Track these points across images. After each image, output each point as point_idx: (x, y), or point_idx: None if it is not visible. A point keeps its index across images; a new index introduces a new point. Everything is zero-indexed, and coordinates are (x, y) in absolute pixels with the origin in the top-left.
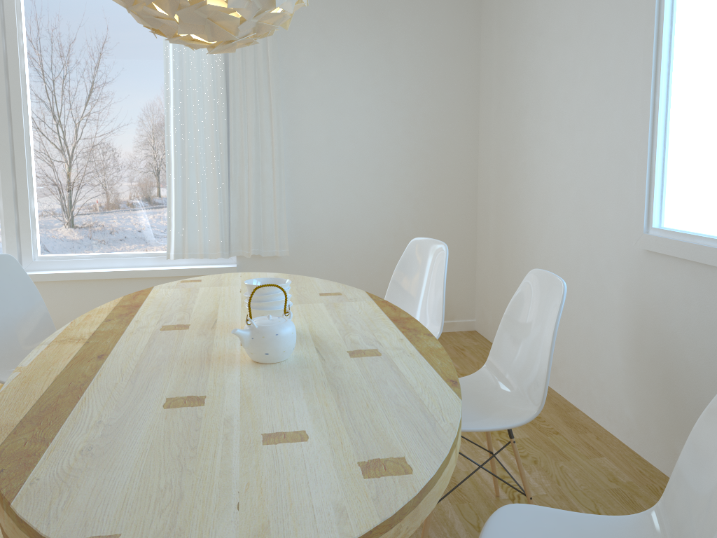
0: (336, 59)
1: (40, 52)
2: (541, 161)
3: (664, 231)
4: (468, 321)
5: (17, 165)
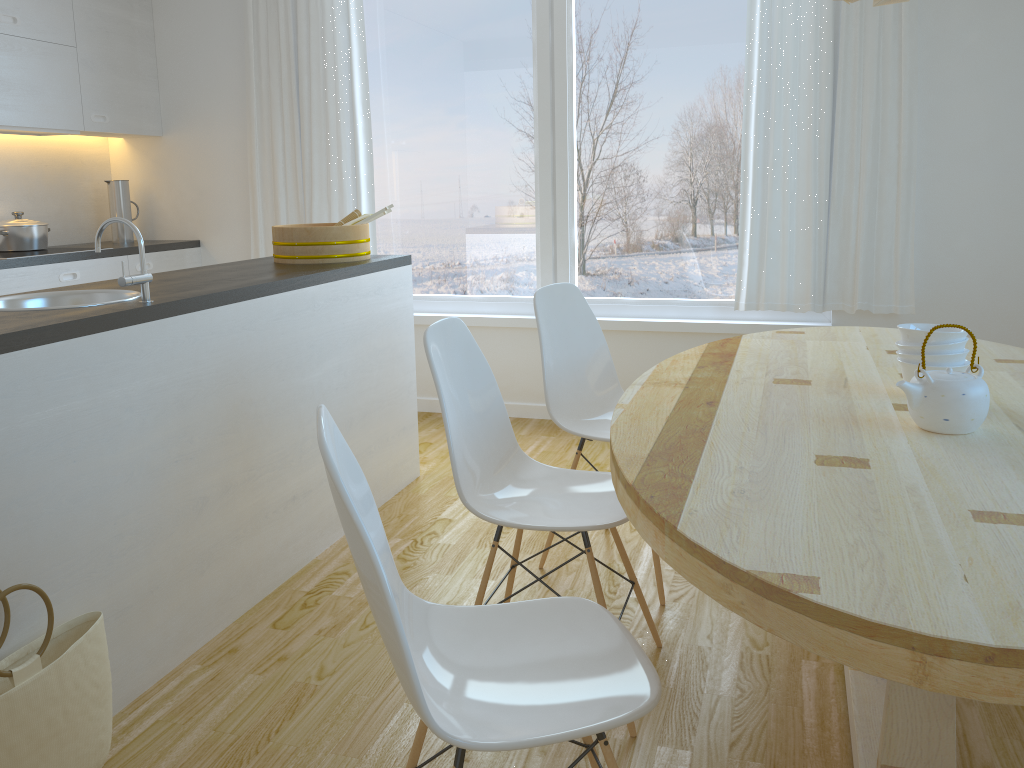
0: (1015, 10)
1: (591, 40)
2: None
3: None
4: None
5: (557, 185)
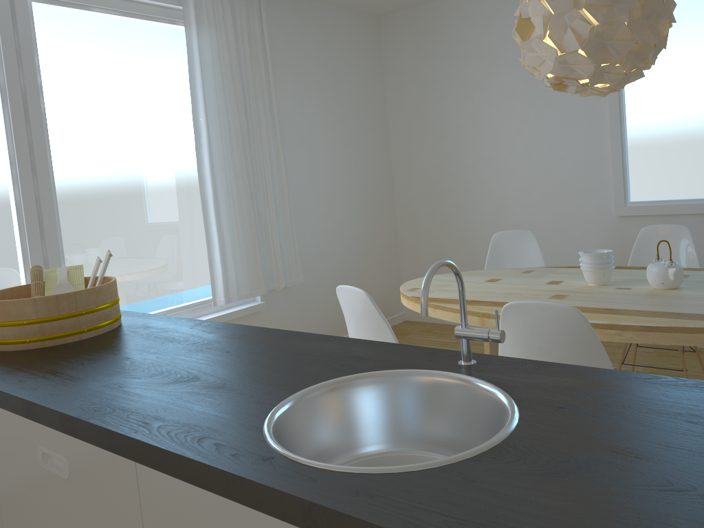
0: (309, 104)
1: (59, 90)
2: (491, 176)
3: (640, 202)
4: (401, 314)
5: (46, 227)
